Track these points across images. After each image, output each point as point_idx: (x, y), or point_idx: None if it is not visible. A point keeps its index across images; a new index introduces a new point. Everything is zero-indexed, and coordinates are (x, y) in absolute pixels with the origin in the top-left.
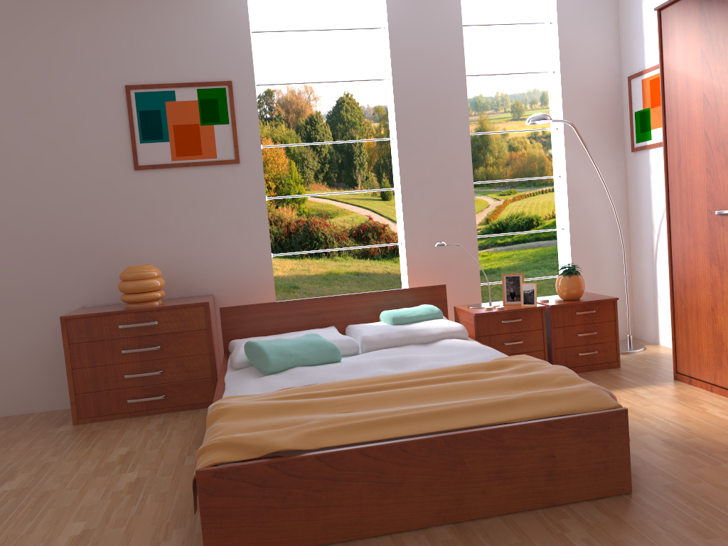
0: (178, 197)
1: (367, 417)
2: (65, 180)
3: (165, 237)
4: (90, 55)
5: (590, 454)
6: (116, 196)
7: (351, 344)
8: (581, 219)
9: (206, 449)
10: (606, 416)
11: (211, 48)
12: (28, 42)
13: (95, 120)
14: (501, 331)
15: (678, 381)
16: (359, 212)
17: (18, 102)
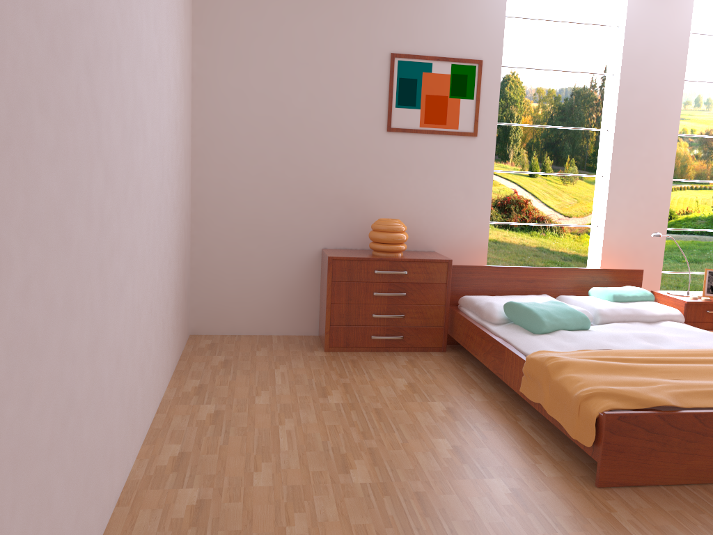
0: (419, 160)
1: (708, 386)
2: (327, 132)
3: (403, 195)
4: (365, 21)
5: None
6: (367, 153)
7: (586, 315)
8: None
9: (591, 396)
10: None
11: (469, 28)
12: (314, 2)
13: (360, 81)
14: (704, 319)
15: None
16: (506, 185)
17: (297, 56)
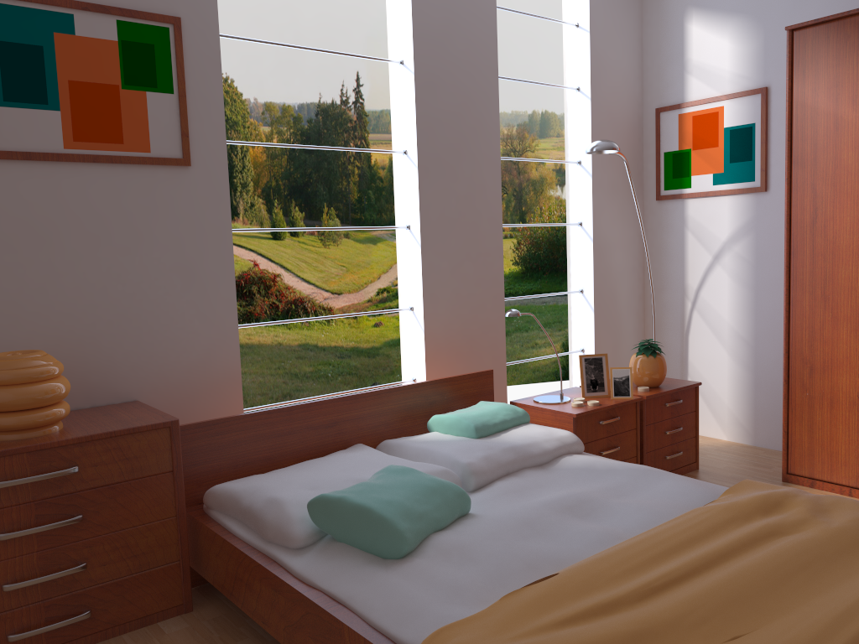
0: (74, 218)
1: None
2: None
3: (46, 294)
4: None
5: None
6: None
7: (450, 478)
8: (604, 279)
9: None
10: None
11: None
12: None
13: None
14: (598, 436)
15: (791, 484)
16: (240, 254)
17: None
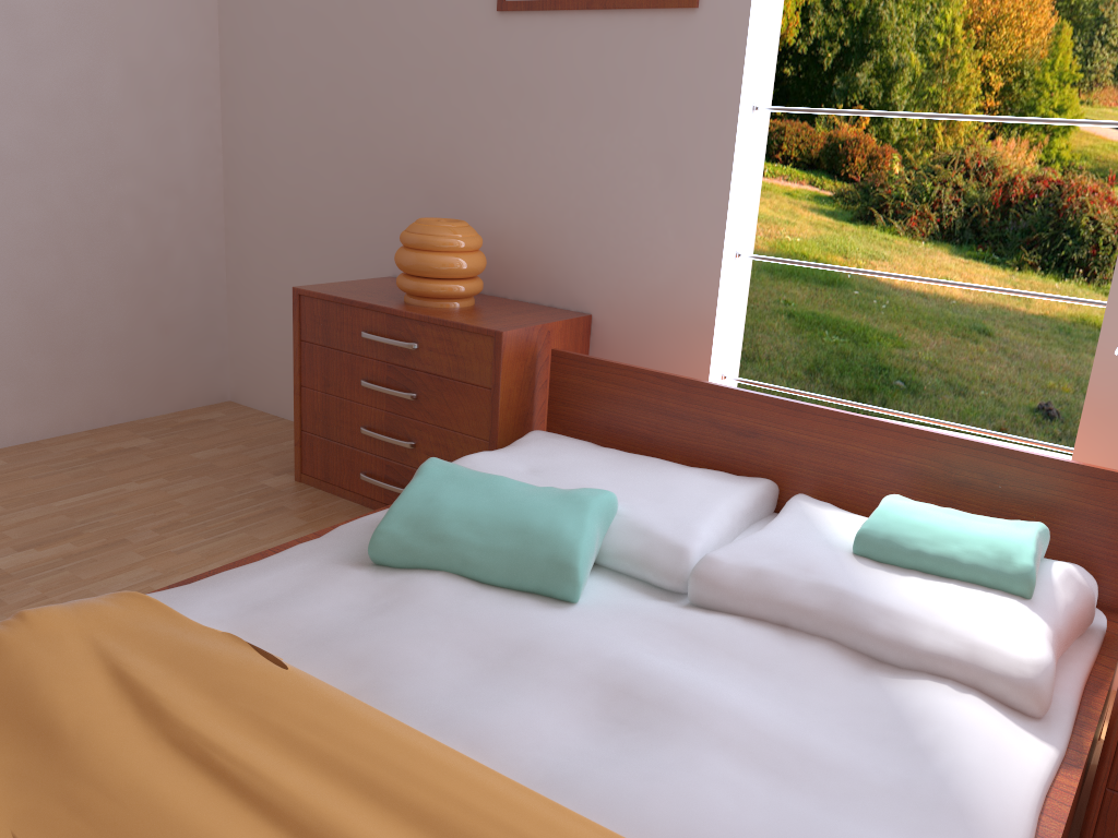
0: (562, 81)
1: None
2: (396, 24)
3: (528, 168)
4: None
5: None
6: (463, 67)
7: (673, 563)
8: None
9: None
10: None
11: None
12: None
13: None
14: None
15: None
16: None
17: None
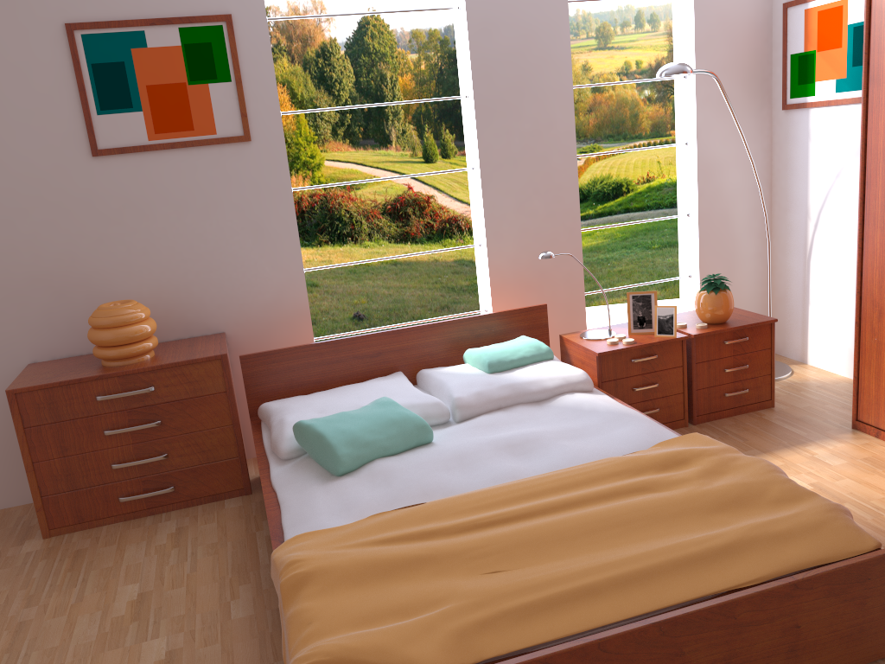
0: (162, 194)
1: (533, 589)
2: None
3: (148, 254)
4: None
5: (843, 617)
6: (67, 197)
7: (439, 410)
8: (713, 202)
9: None
10: (867, 564)
11: None
12: None
13: (23, 80)
14: (631, 373)
15: (859, 431)
16: (394, 179)
17: None
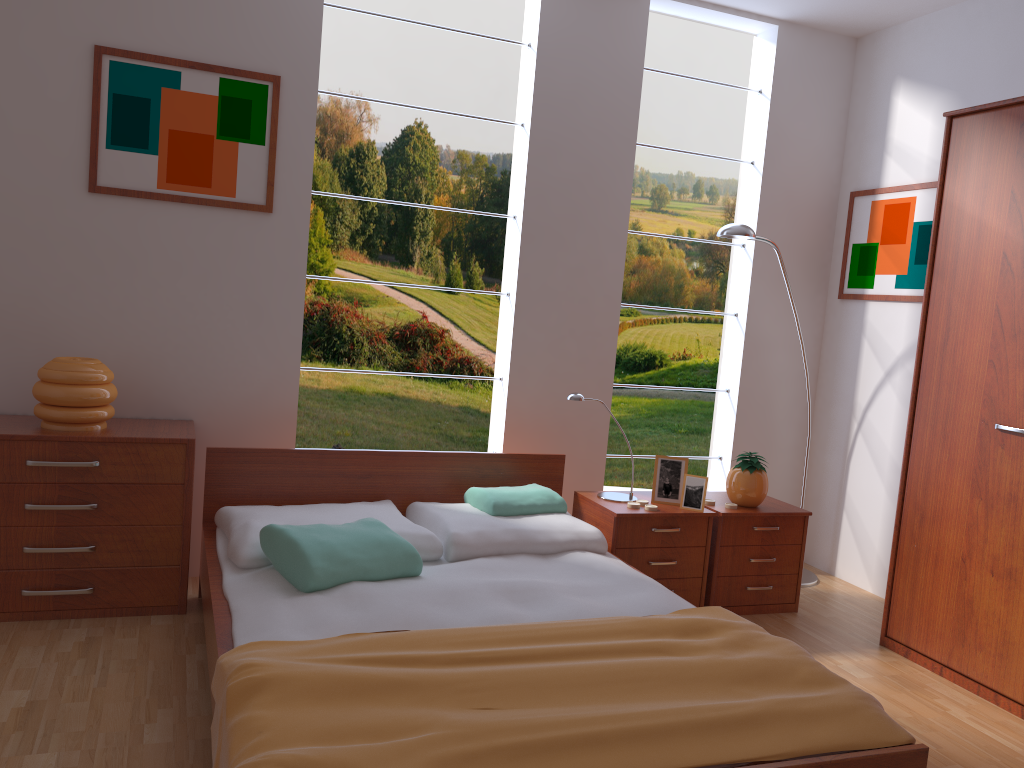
0: (158, 250)
1: (530, 730)
2: None
3: (125, 313)
4: None
5: None
6: (47, 231)
7: (432, 543)
8: (756, 381)
9: None
10: (899, 758)
11: (255, 16)
12: None
13: (30, 93)
14: (649, 544)
15: (887, 649)
16: (409, 304)
17: None
